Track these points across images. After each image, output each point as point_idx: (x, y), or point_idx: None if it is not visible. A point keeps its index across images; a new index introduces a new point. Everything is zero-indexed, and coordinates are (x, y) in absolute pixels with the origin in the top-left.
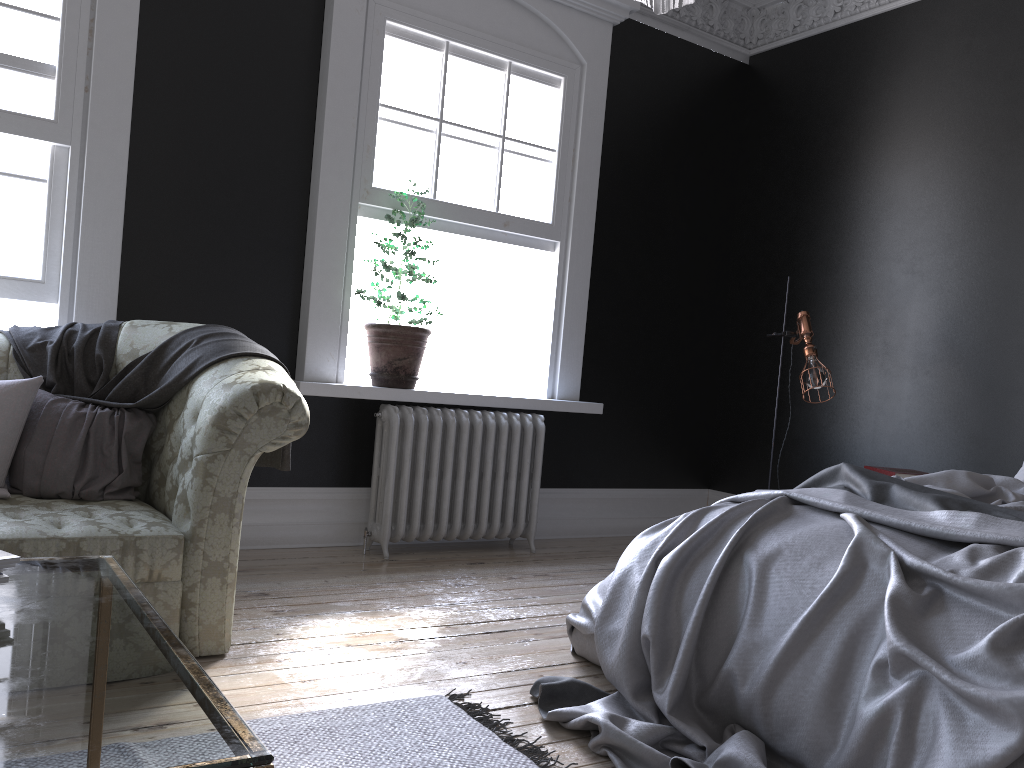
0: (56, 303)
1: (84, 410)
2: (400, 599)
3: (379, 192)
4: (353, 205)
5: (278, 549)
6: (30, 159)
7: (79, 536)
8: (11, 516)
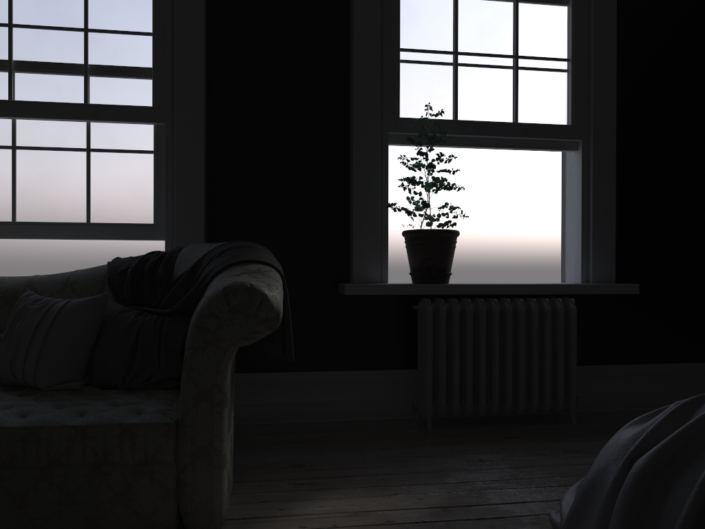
0: (165, 239)
1: (139, 317)
2: (416, 475)
3: (405, 121)
4: (384, 135)
5: (345, 422)
6: (141, 138)
7: (86, 424)
8: (57, 405)
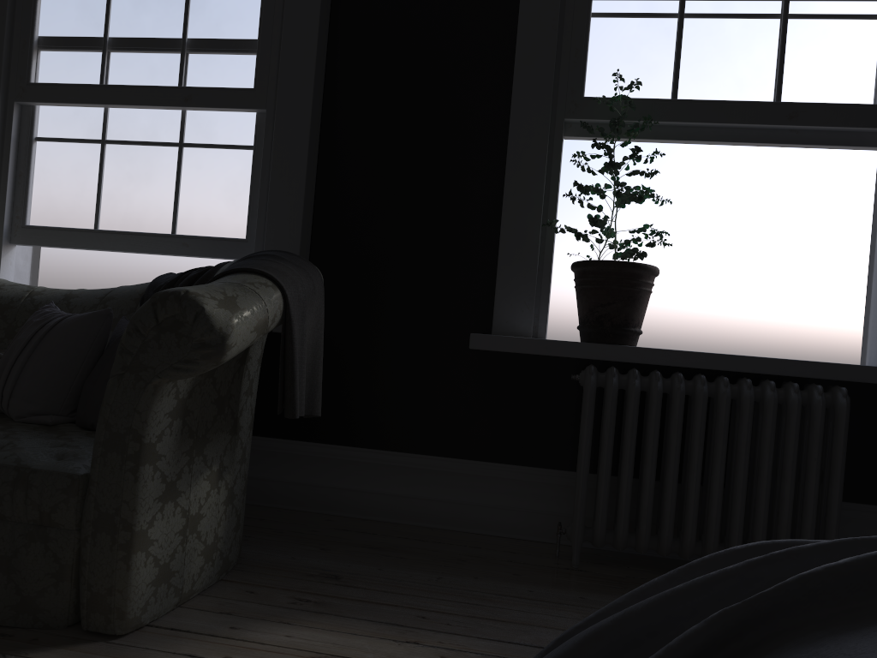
0: None
1: None
2: (480, 622)
3: (591, 102)
4: (557, 123)
5: (468, 533)
6: (242, 130)
7: None
8: None
